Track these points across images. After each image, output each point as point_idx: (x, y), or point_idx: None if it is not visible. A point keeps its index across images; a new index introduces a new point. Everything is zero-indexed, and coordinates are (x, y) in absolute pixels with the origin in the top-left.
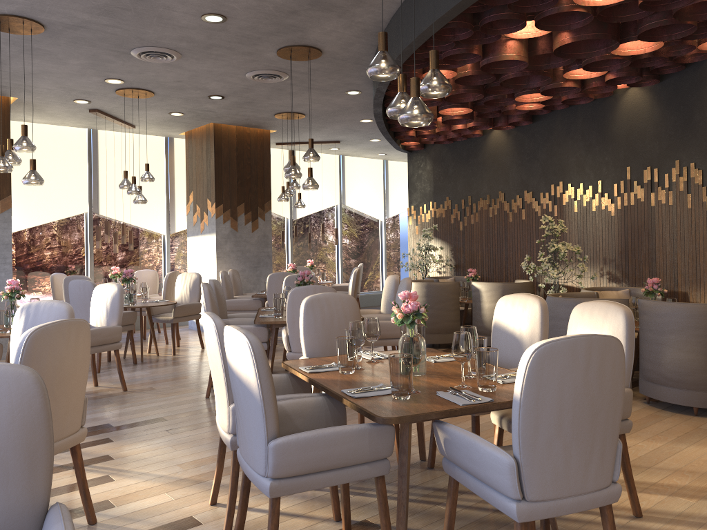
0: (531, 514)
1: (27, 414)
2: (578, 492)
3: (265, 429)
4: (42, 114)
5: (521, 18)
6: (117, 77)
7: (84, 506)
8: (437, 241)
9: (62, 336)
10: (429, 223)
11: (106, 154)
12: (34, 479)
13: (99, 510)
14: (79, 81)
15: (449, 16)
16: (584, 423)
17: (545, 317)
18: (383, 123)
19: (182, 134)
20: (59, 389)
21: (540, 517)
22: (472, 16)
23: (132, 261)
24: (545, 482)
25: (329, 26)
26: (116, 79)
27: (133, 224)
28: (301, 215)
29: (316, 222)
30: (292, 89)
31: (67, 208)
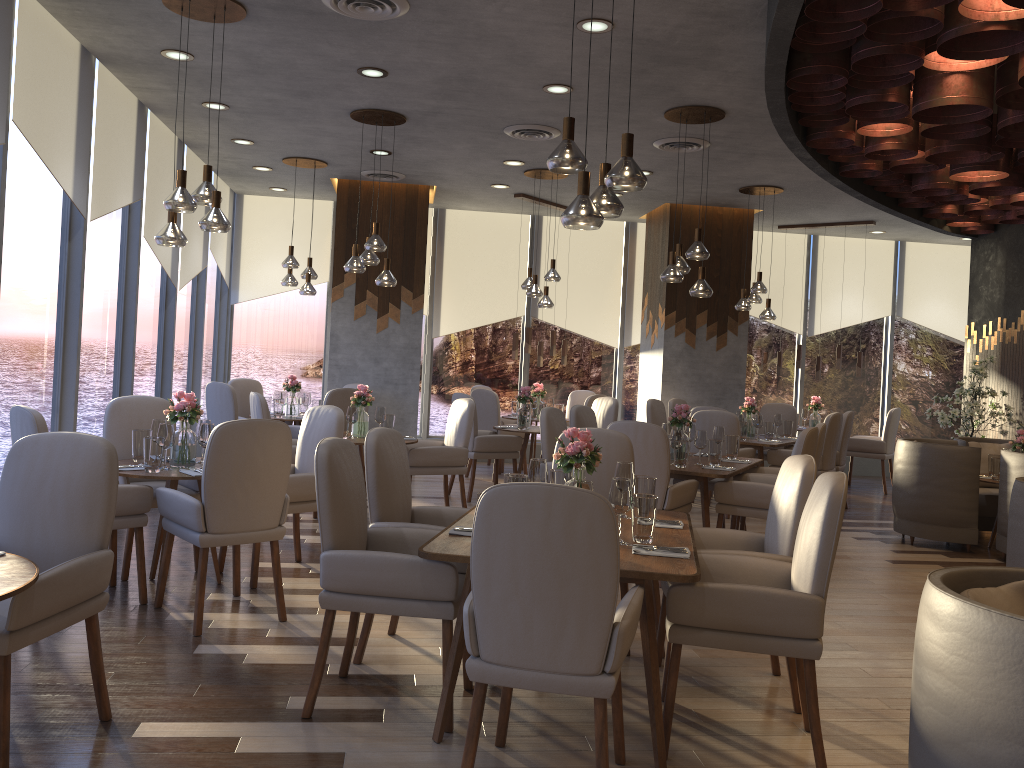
0: (482, 675)
1: (93, 475)
2: (544, 668)
3: (321, 539)
4: (473, 202)
5: (904, 51)
6: (513, 158)
7: (276, 601)
8: (1003, 382)
9: (252, 434)
10: (994, 352)
11: (550, 245)
12: (90, 526)
13: (300, 613)
14: (479, 165)
15: (775, 64)
16: (548, 587)
17: (806, 489)
18: (869, 199)
19: (643, 218)
20: (249, 483)
21: (495, 682)
22: (842, 55)
23: (575, 379)
24: (501, 643)
25: (702, 81)
26: (513, 161)
27: (577, 332)
28: (821, 330)
29: (848, 341)
30: (730, 157)
31: (501, 309)
